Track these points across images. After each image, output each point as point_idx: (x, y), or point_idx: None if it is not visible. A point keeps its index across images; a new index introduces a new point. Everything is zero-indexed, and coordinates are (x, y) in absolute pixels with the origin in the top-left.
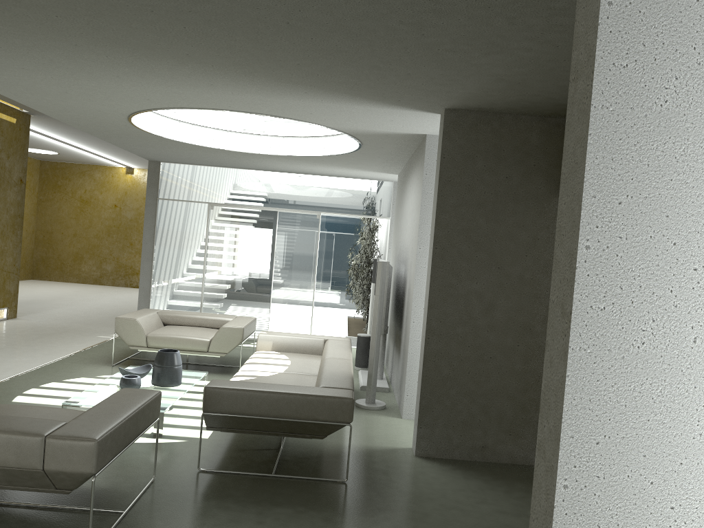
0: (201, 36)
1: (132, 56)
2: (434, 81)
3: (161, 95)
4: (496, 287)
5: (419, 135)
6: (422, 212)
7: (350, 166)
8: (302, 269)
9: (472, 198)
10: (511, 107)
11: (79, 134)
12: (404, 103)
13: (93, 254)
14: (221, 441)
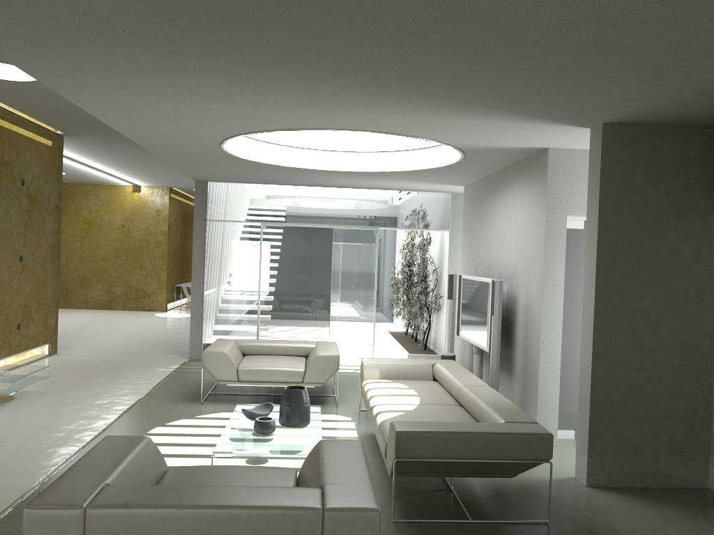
0: (416, 57)
1: (308, 78)
2: (627, 97)
3: (292, 117)
4: (661, 305)
5: (537, 149)
6: (547, 228)
7: (420, 180)
8: (361, 287)
9: (634, 214)
10: (679, 120)
11: (104, 154)
12: (563, 118)
13: (101, 278)
14: (385, 484)
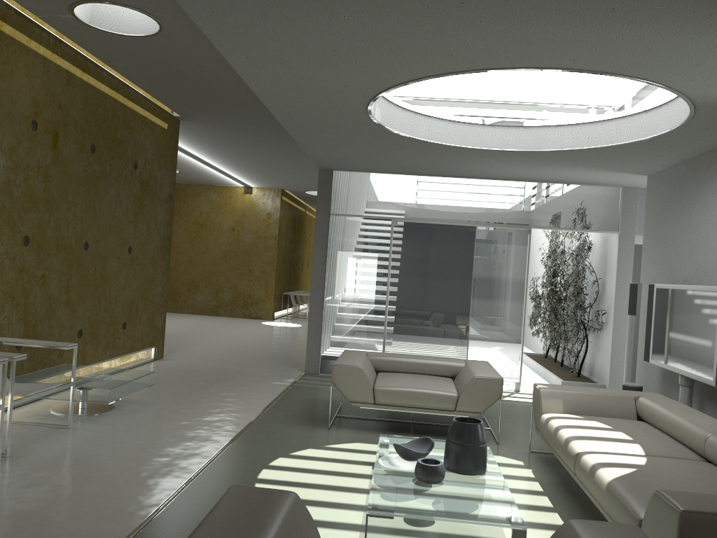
0: None
1: None
2: None
3: (485, 43)
4: None
5: None
6: None
7: (595, 165)
8: (508, 298)
9: None
10: None
11: (220, 145)
12: None
13: (209, 282)
14: None
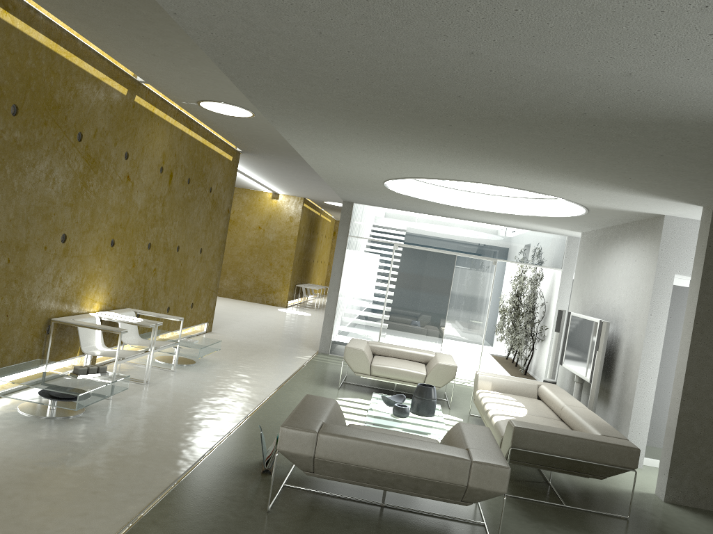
0: (568, 152)
1: (480, 154)
2: None
3: (454, 172)
4: None
5: (654, 214)
6: (655, 283)
7: (542, 223)
8: (475, 310)
9: None
10: None
11: (264, 168)
12: (679, 198)
13: (235, 271)
14: None
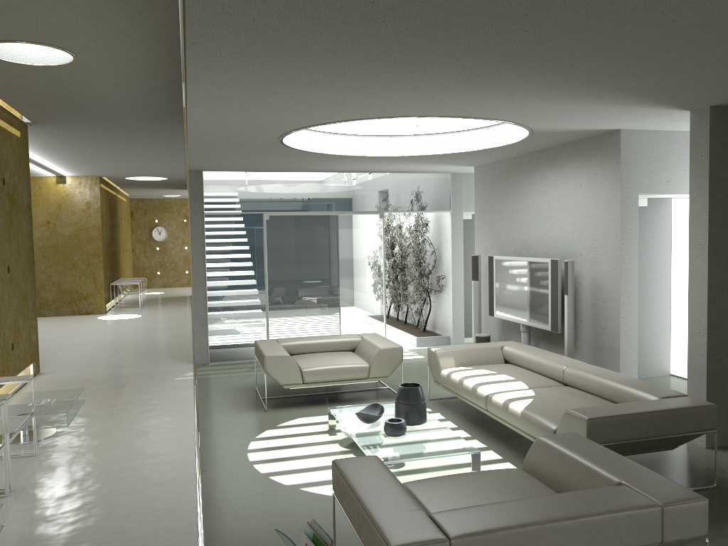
0: (644, 48)
1: (499, 68)
2: None
3: (414, 105)
4: None
5: (607, 130)
6: (622, 207)
7: (439, 162)
8: (370, 274)
9: None
10: None
11: (58, 143)
12: (680, 103)
13: None
14: None
